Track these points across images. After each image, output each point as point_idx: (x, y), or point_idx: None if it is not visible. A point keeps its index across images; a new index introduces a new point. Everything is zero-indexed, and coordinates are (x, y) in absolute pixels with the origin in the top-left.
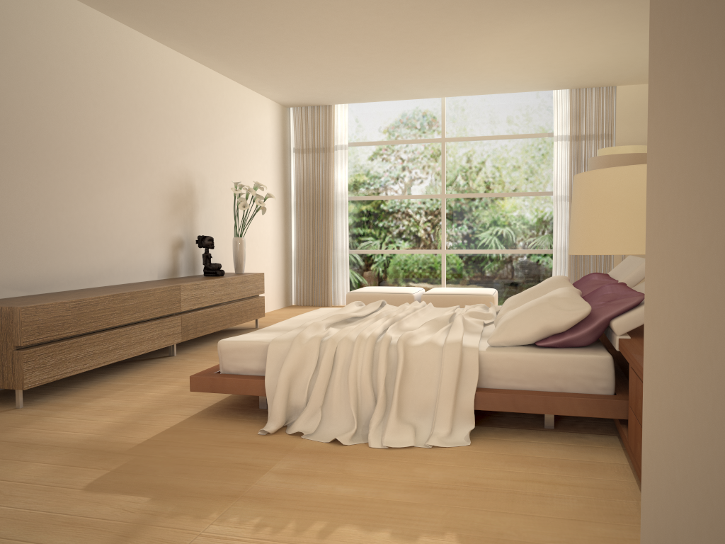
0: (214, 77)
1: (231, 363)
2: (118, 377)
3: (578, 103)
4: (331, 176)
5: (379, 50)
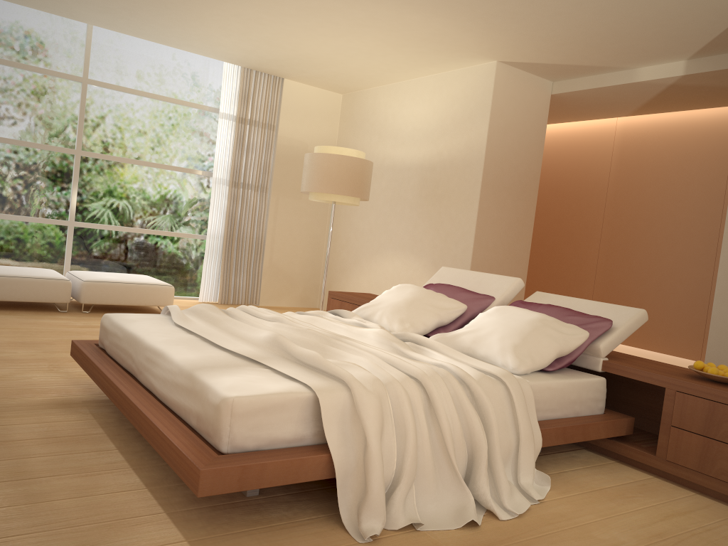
0: None
1: (251, 433)
2: None
3: (248, 84)
4: None
5: None
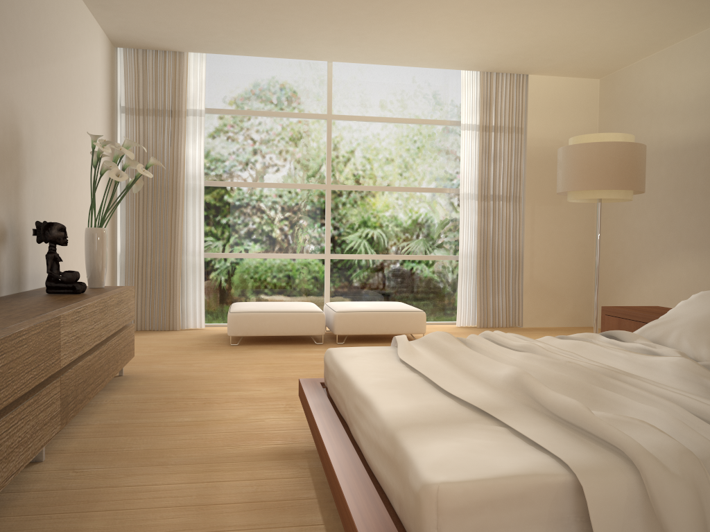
0: None
1: None
2: None
3: (489, 88)
4: (182, 150)
5: None
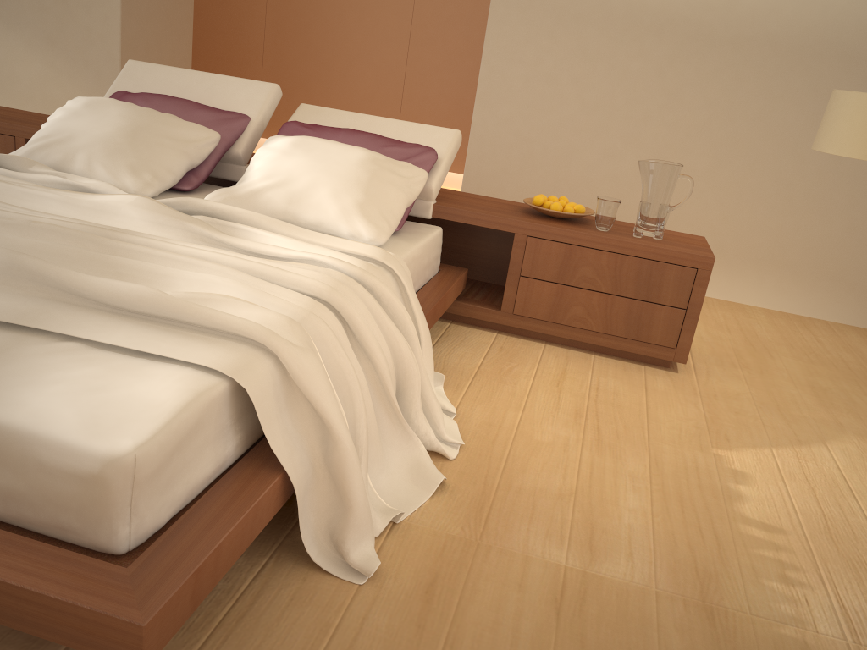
0: None
1: (165, 497)
2: None
3: None
4: None
5: None
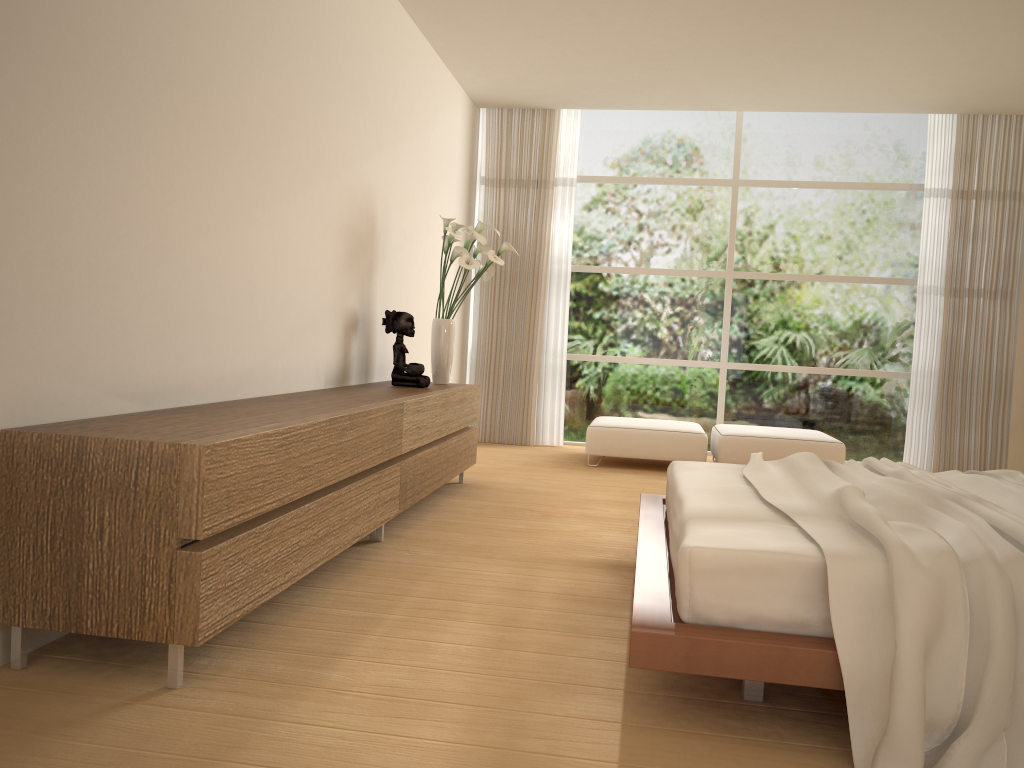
0: (409, 28)
1: (720, 600)
2: (324, 596)
3: (970, 137)
4: (547, 228)
5: (735, 1)
